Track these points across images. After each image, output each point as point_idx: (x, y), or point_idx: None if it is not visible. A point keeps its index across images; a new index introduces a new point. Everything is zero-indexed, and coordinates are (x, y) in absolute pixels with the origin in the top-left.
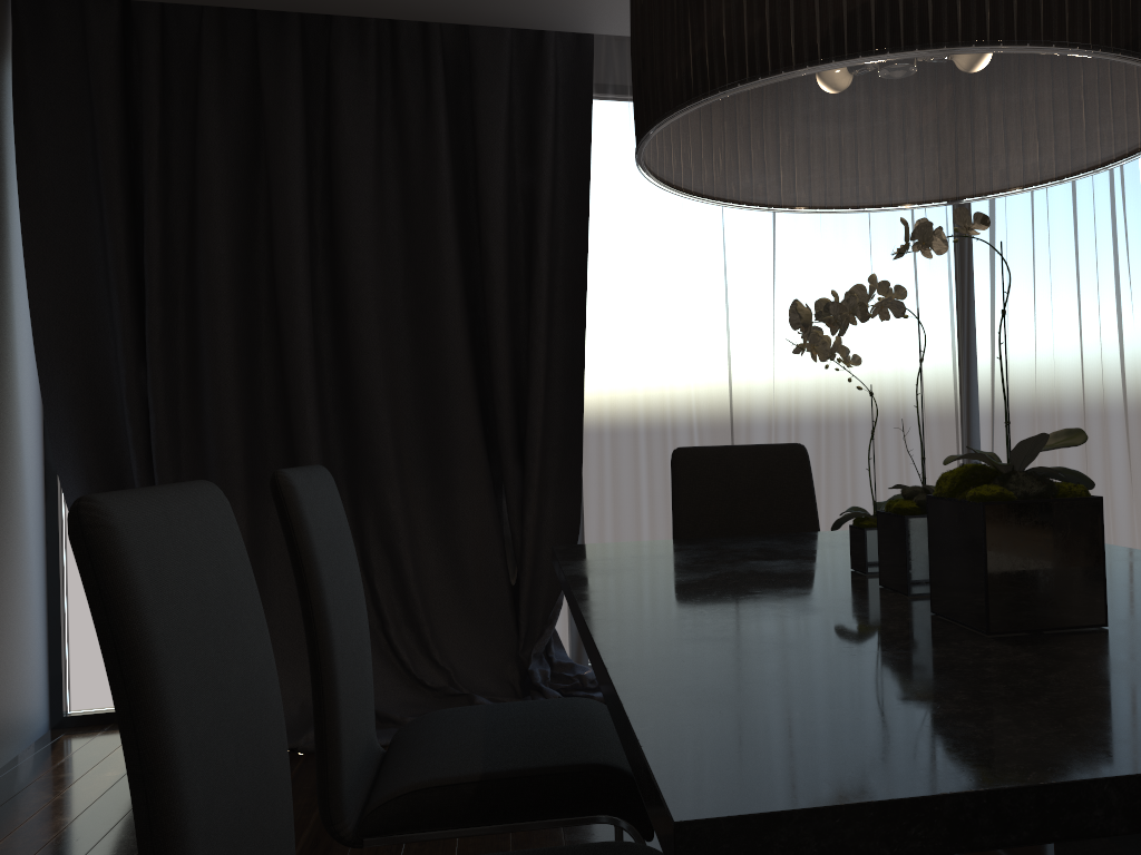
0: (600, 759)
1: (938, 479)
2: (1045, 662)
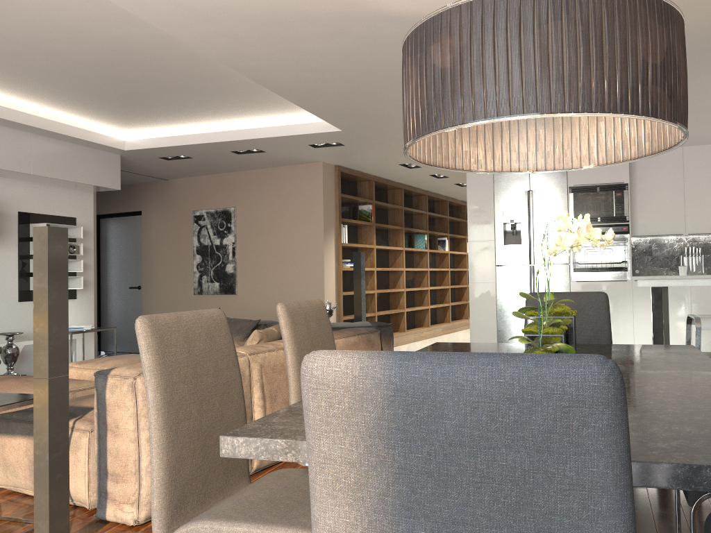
0: None
1: (570, 309)
2: (578, 352)
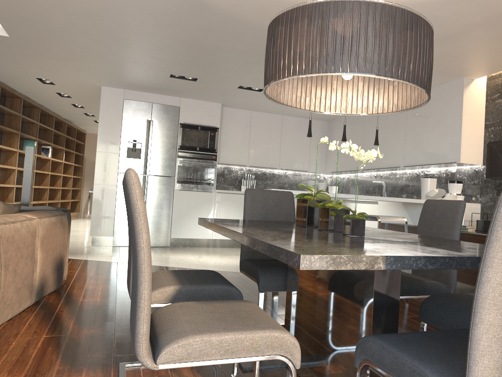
0: (436, 295)
1: (330, 196)
2: None
